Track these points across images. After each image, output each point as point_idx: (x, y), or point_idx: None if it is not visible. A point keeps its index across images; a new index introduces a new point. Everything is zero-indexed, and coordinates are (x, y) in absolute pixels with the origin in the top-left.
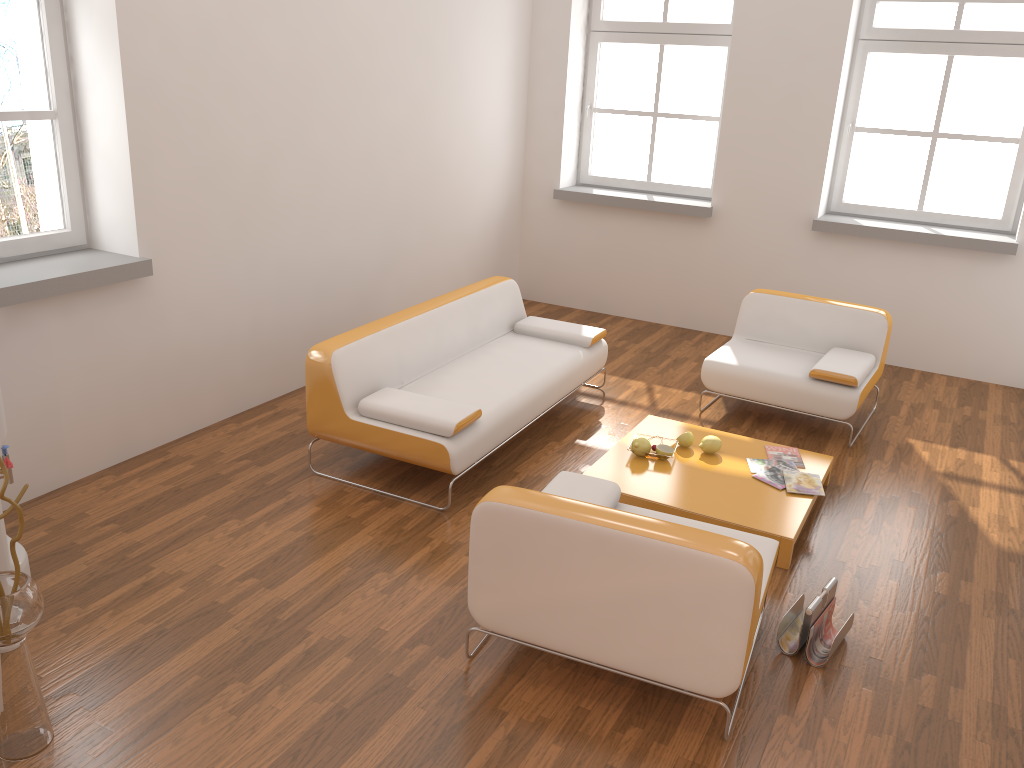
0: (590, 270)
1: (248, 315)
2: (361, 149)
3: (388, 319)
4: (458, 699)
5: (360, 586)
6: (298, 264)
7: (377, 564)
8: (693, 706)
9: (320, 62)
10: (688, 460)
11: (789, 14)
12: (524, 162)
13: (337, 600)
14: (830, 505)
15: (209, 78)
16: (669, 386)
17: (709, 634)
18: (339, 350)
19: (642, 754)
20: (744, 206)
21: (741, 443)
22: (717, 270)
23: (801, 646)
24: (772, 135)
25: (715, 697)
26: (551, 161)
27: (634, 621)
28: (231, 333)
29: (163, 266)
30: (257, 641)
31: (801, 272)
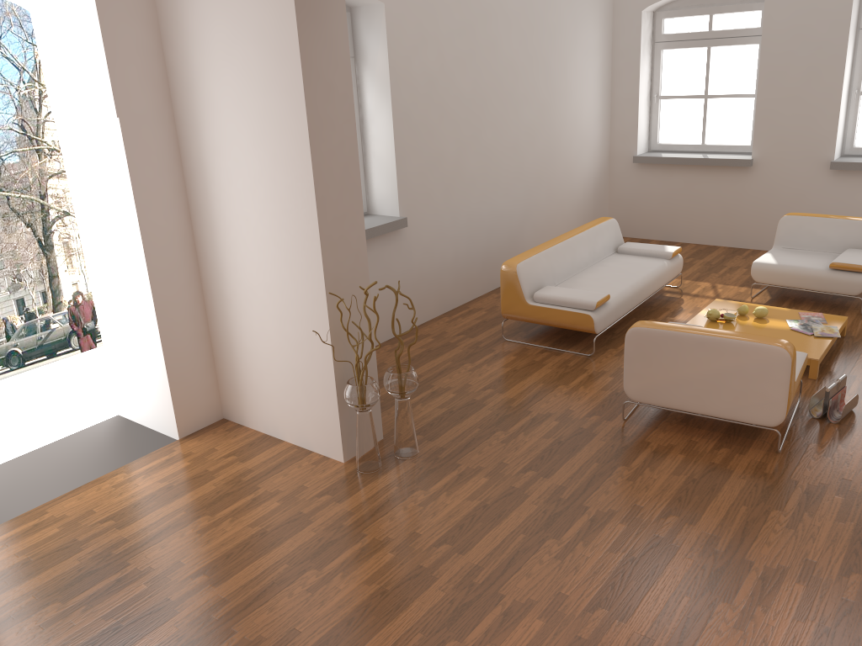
0: (662, 211)
1: (451, 250)
2: (510, 141)
3: (543, 245)
4: (621, 437)
5: (551, 391)
6: (477, 217)
7: (558, 382)
8: (758, 440)
9: (487, 89)
10: (745, 322)
11: (804, 17)
12: (610, 139)
13: (541, 397)
14: (846, 347)
15: (432, 108)
16: (727, 284)
17: (766, 390)
18: (520, 263)
19: (730, 458)
20: (777, 156)
21: (781, 312)
22: (758, 204)
23: (824, 413)
24: (796, 104)
25: (771, 426)
26: (630, 136)
27: (722, 387)
28: (443, 261)
29: (410, 221)
30: (503, 415)
31: (823, 200)
